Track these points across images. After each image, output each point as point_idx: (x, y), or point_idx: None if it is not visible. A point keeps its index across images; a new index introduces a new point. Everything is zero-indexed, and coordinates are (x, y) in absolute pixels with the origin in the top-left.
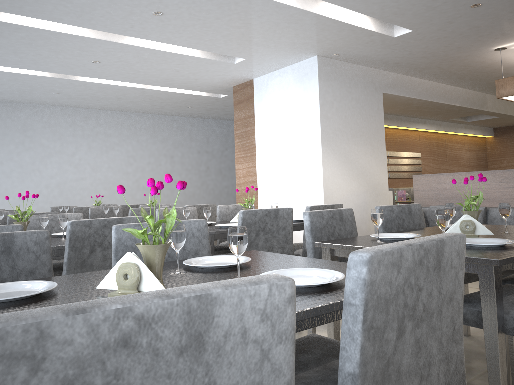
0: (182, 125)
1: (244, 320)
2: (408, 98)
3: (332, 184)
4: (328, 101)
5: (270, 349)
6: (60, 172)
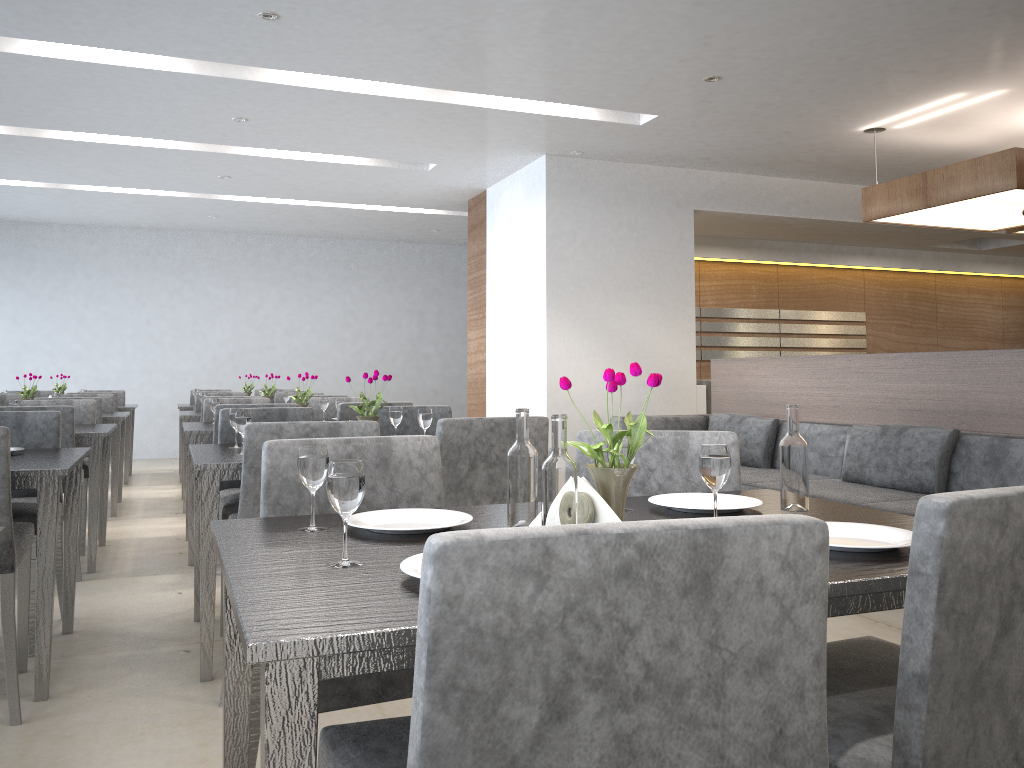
0: (442, 258)
1: None
2: (761, 215)
3: (565, 370)
4: (564, 230)
5: None
6: (235, 337)
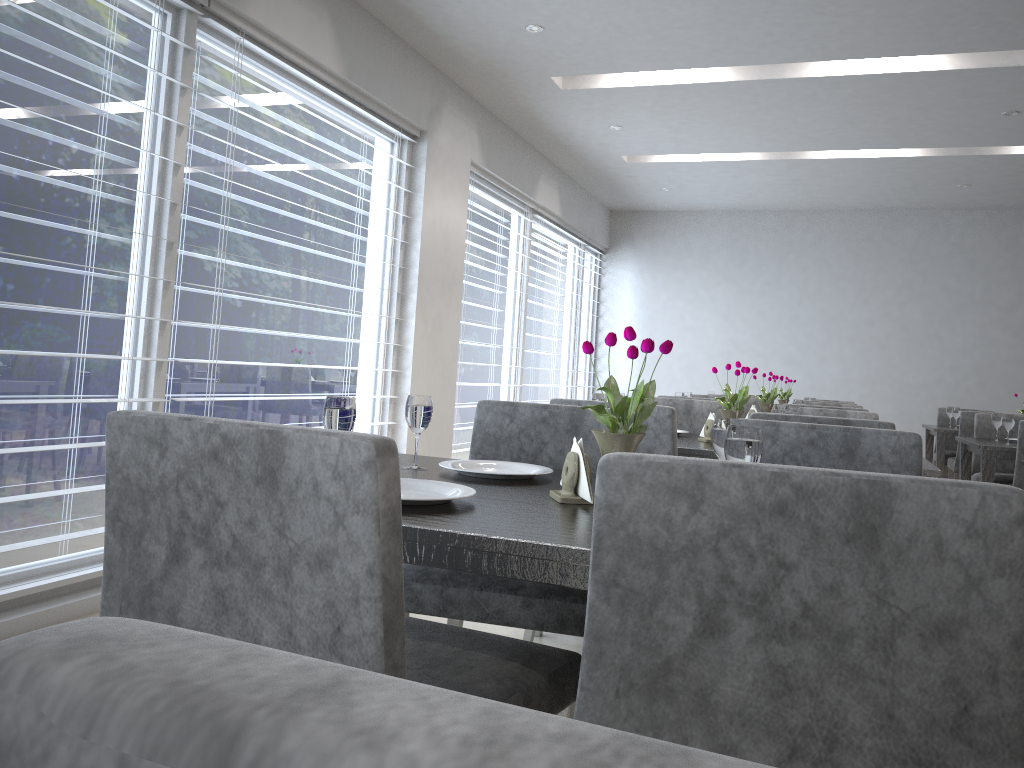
0: None
1: (315, 471)
2: None
3: None
4: None
5: (345, 515)
6: (982, 343)
